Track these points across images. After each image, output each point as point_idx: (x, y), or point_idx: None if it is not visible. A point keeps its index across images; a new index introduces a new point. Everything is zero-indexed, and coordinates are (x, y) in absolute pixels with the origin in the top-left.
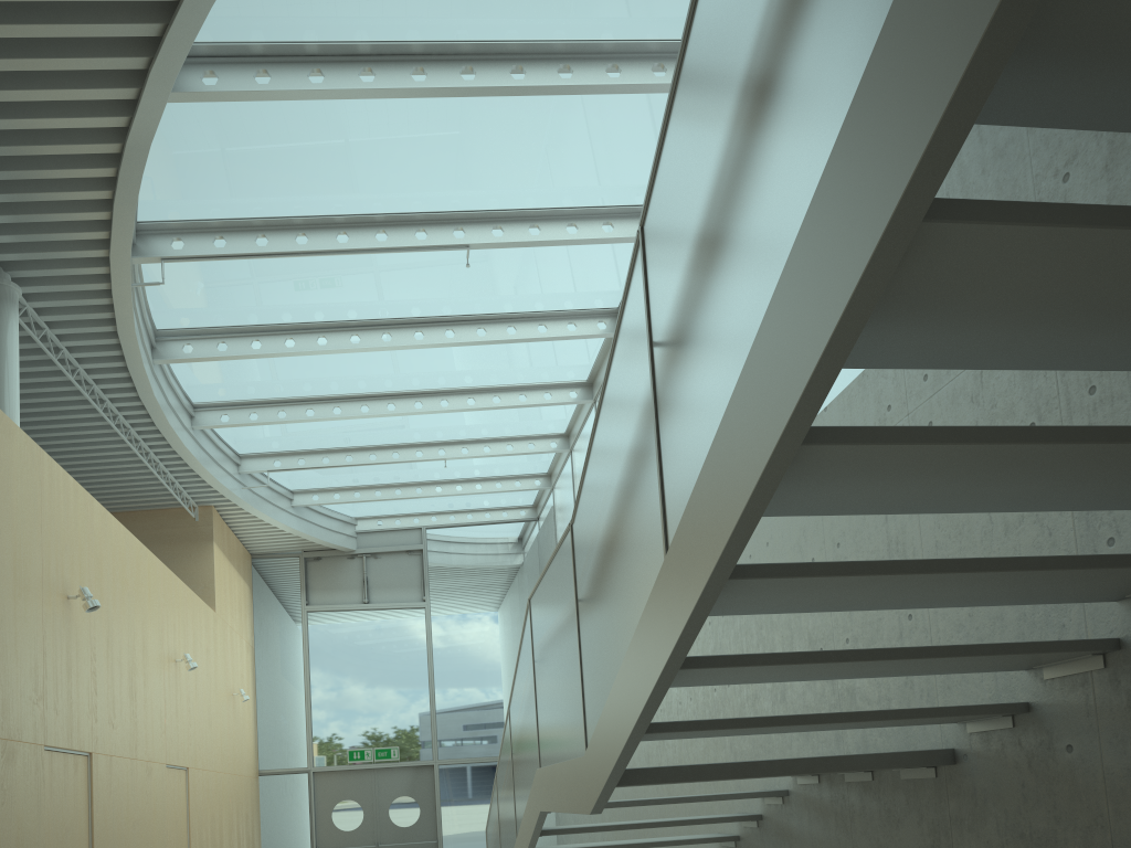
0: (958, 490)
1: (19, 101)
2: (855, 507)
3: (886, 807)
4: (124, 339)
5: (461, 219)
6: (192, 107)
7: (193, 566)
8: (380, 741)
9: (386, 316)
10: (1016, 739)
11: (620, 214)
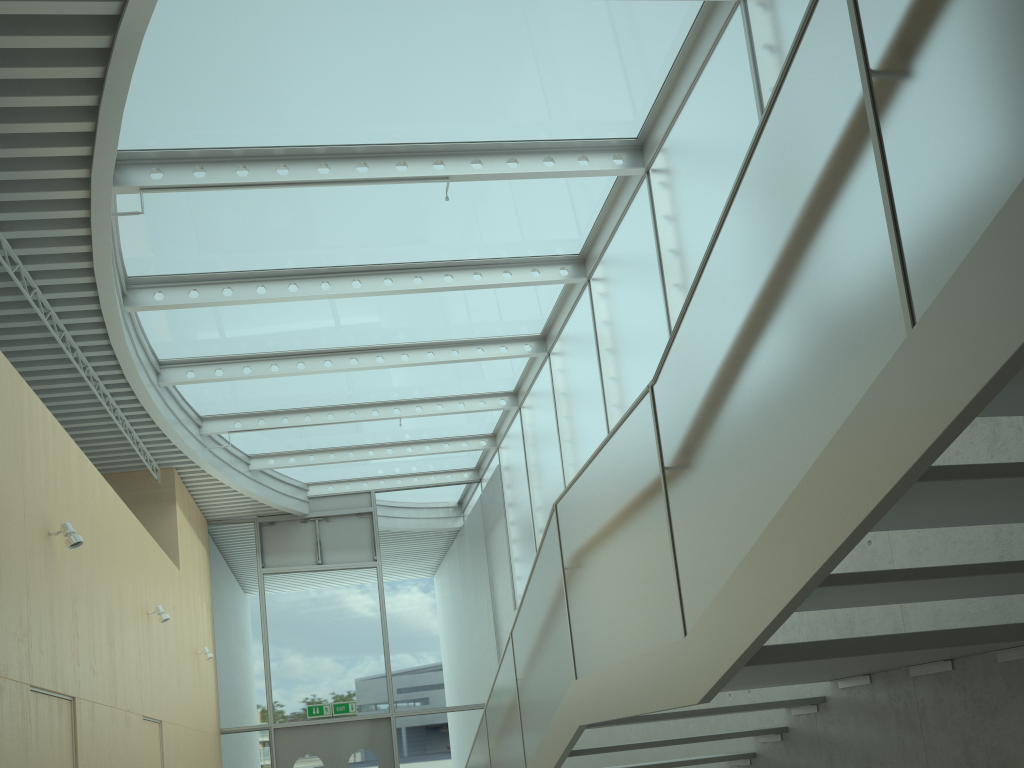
0: None
1: None
2: None
3: (975, 696)
4: (99, 276)
5: (440, 151)
6: (181, 12)
7: (157, 527)
8: (338, 696)
9: (356, 262)
10: None
11: (594, 148)
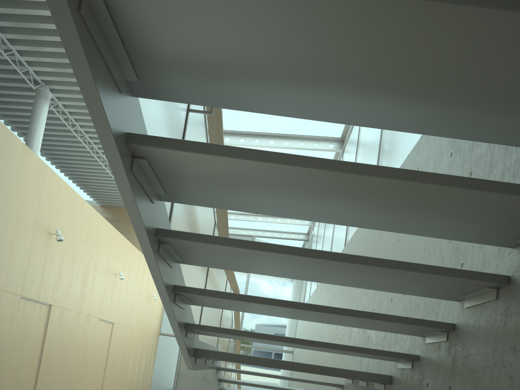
0: (293, 202)
1: (36, 0)
2: (242, 206)
3: None
4: None
5: None
6: None
7: None
8: None
9: (227, 129)
10: (411, 375)
11: None
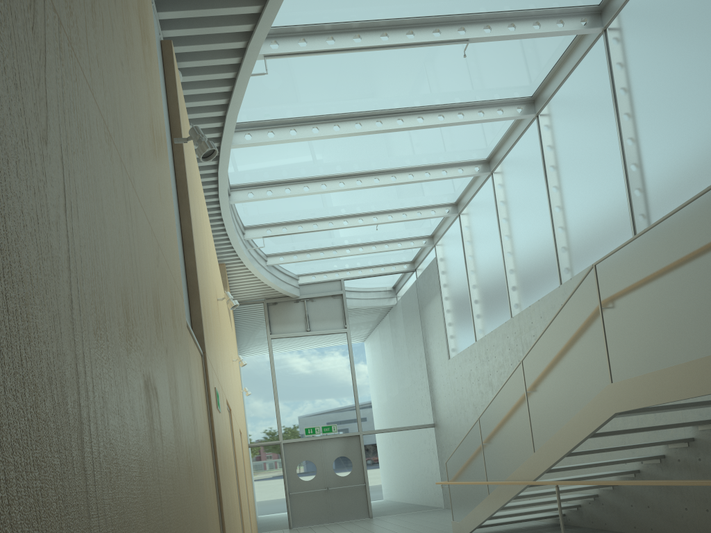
0: None
1: None
2: None
3: None
4: (228, 121)
5: (463, 20)
6: None
7: None
8: (324, 421)
9: (380, 107)
10: None
11: (568, 14)
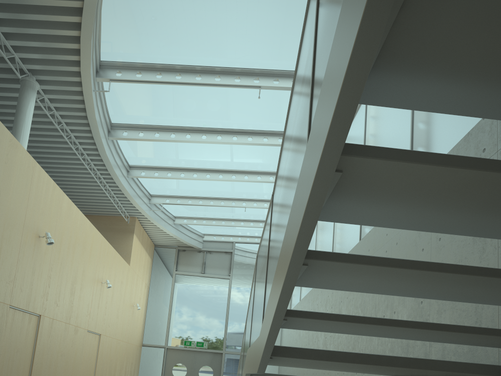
0: None
1: None
2: (477, 101)
3: None
4: (90, 120)
5: (258, 73)
6: None
7: (123, 244)
8: (199, 338)
9: (219, 126)
10: None
11: None
